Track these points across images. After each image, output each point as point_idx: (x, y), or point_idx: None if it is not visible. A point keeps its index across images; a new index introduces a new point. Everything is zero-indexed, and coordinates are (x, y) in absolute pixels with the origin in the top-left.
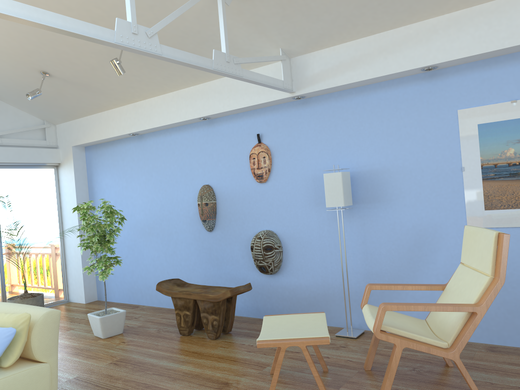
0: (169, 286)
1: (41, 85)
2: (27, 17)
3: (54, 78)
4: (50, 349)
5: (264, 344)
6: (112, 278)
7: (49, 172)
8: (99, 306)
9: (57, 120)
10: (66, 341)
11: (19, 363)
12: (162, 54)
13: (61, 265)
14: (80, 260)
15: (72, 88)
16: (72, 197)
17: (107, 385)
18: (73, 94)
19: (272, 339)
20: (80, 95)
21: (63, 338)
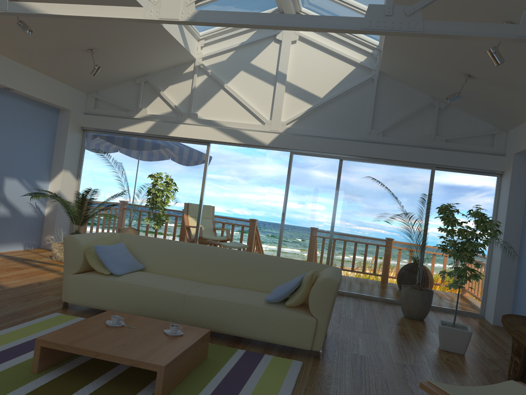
0: (516, 322)
1: (461, 88)
2: (278, 23)
3: (477, 80)
4: (321, 309)
5: (425, 386)
6: (523, 307)
7: (491, 180)
8: (497, 331)
9: (505, 125)
10: (413, 336)
11: (300, 309)
12: (424, 30)
13: (483, 278)
14: (497, 277)
15: (497, 88)
16: (504, 209)
17: (366, 371)
18: (502, 95)
19: (441, 389)
20: (508, 96)
21: (415, 334)
